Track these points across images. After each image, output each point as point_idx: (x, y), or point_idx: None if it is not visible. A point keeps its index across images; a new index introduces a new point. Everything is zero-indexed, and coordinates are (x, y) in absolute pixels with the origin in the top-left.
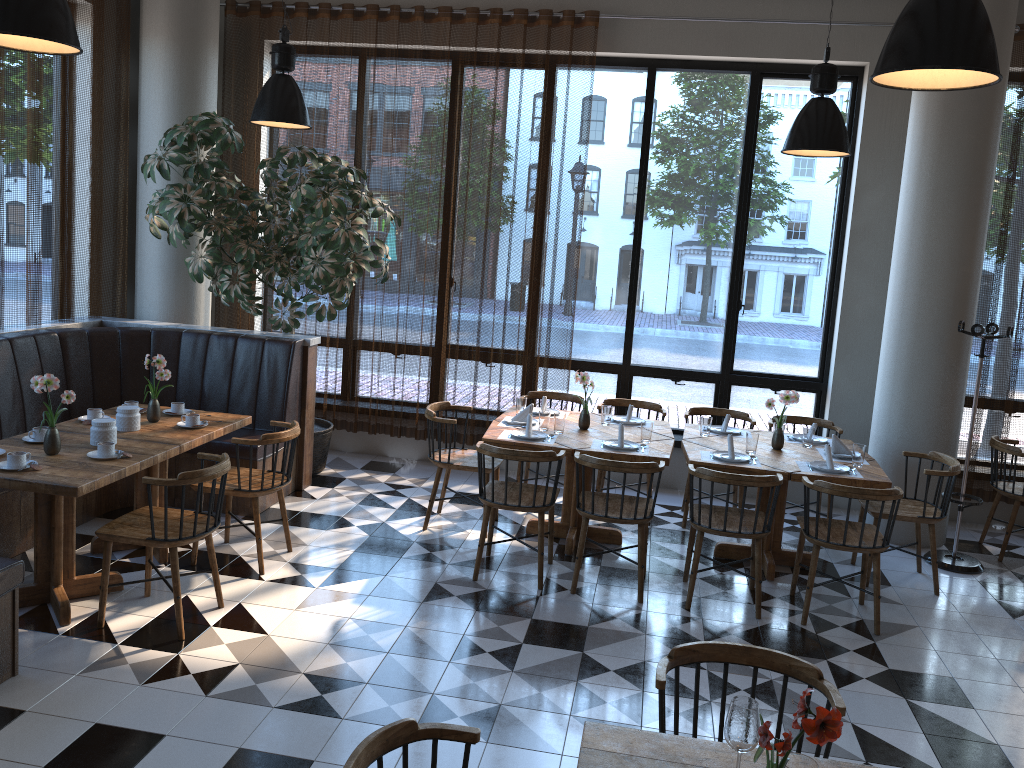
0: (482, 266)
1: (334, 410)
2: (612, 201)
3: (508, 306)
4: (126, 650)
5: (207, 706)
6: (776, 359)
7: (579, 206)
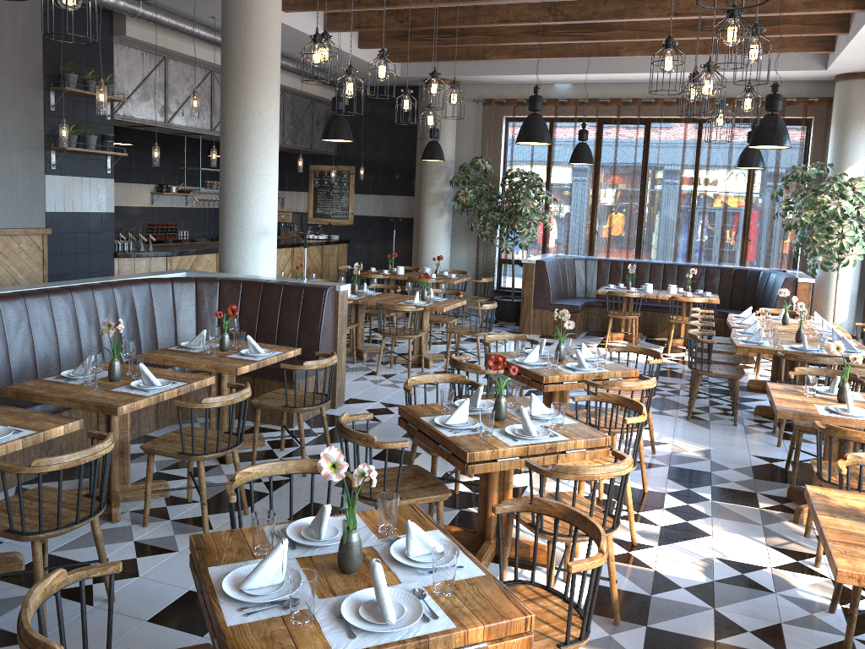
0: None
1: None
2: None
3: None
4: (594, 344)
5: None
6: None
7: None
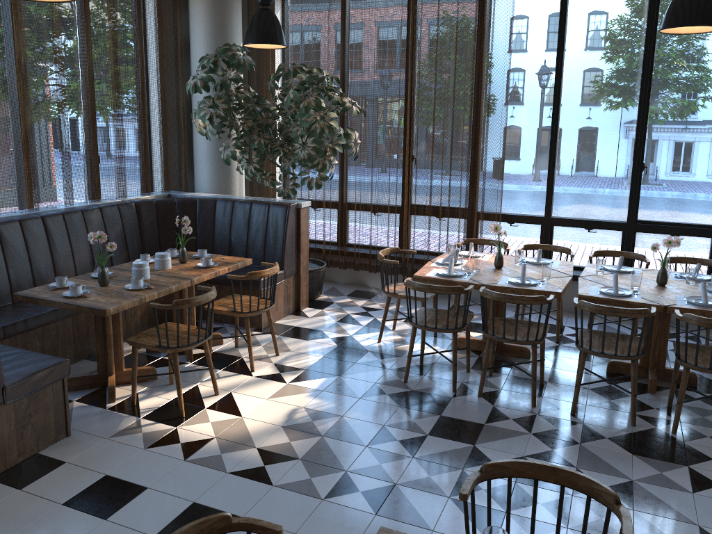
0: (431, 144)
1: (330, 253)
2: (535, 88)
3: (452, 174)
4: (144, 422)
5: (182, 468)
6: (675, 210)
7: (505, 93)
